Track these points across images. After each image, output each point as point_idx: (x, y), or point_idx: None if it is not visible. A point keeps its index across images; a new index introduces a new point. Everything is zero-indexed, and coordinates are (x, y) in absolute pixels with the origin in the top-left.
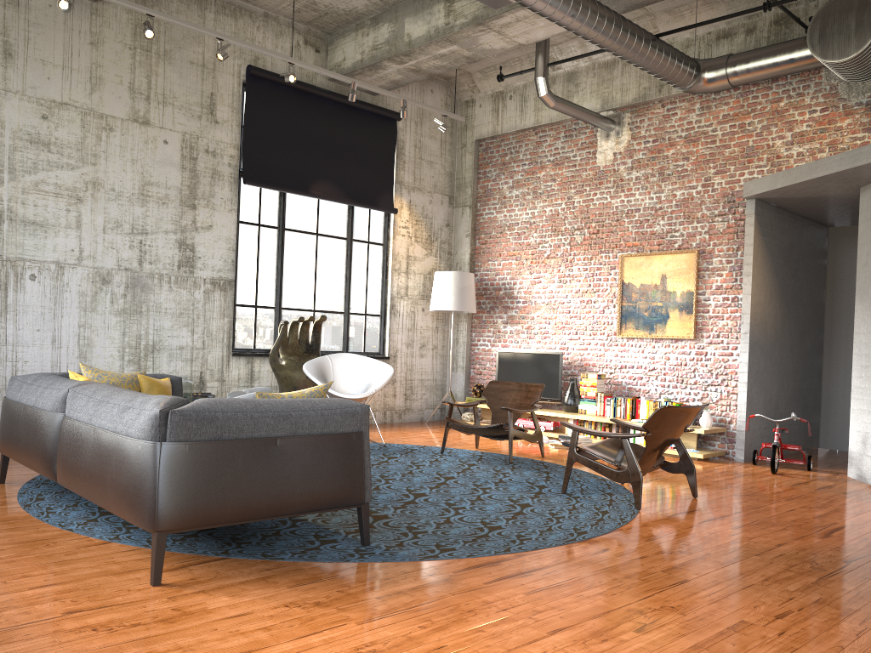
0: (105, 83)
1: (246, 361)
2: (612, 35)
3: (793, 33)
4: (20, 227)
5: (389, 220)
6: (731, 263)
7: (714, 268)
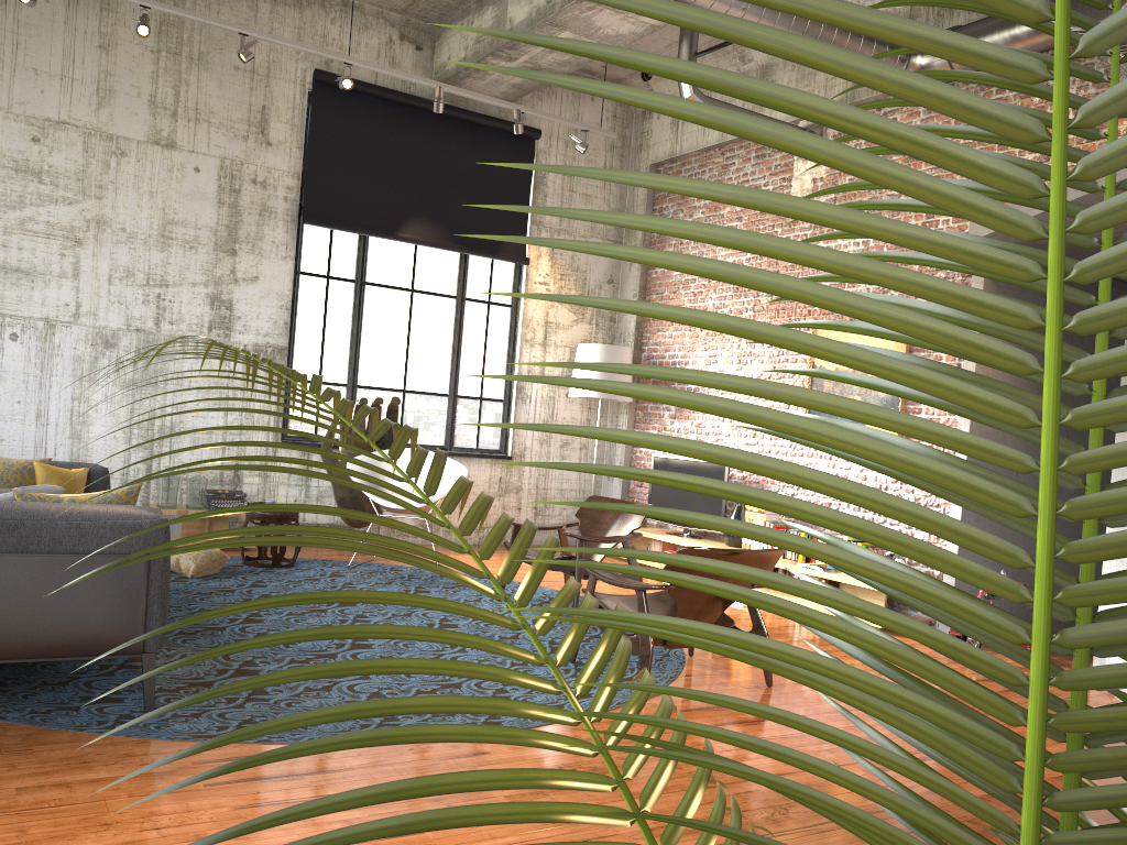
0: (117, 96)
1: (300, 453)
2: (737, 3)
3: None
4: (0, 275)
5: (520, 274)
6: None
7: None
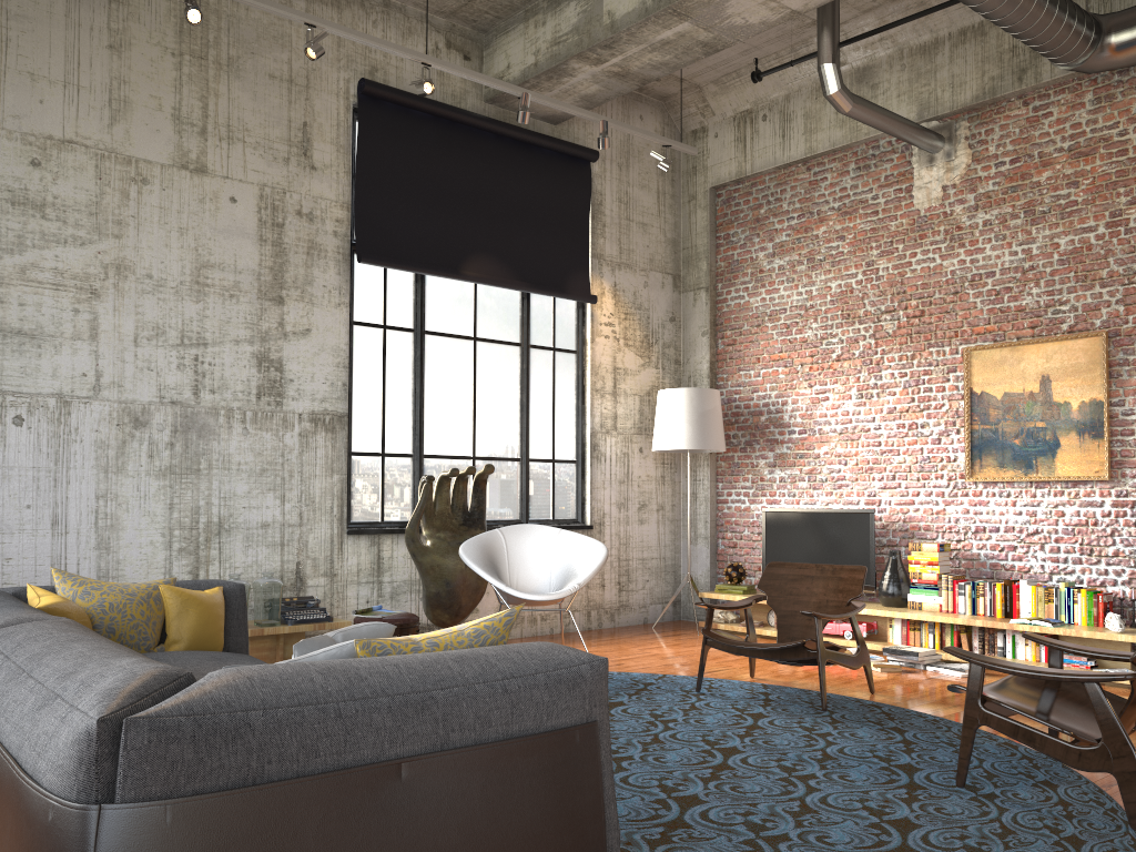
0: (133, 109)
1: (369, 542)
2: None
3: None
4: None
5: (584, 314)
6: None
7: None
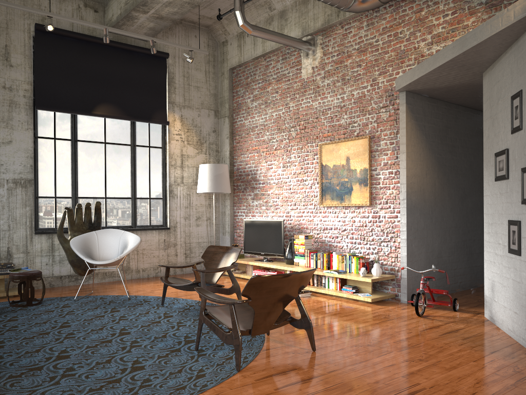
0: None
1: (47, 237)
2: None
3: None
4: None
5: (165, 130)
6: (393, 144)
7: (381, 149)
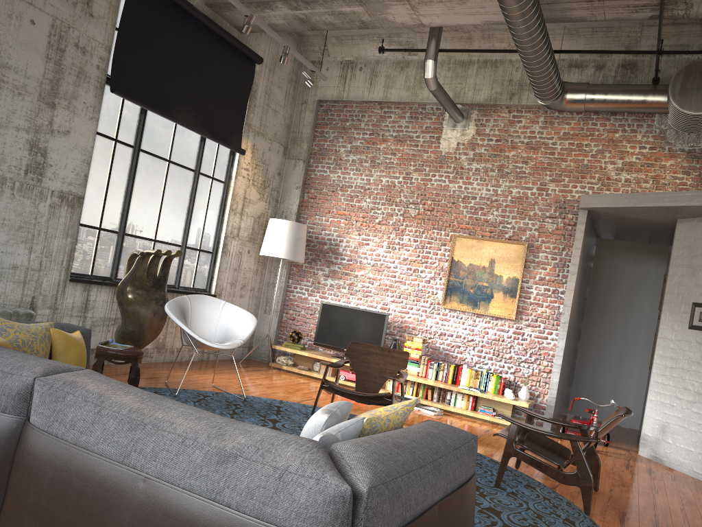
0: None
1: (83, 289)
2: (539, 41)
3: (637, 79)
4: None
5: (233, 159)
6: (556, 260)
7: (539, 261)
